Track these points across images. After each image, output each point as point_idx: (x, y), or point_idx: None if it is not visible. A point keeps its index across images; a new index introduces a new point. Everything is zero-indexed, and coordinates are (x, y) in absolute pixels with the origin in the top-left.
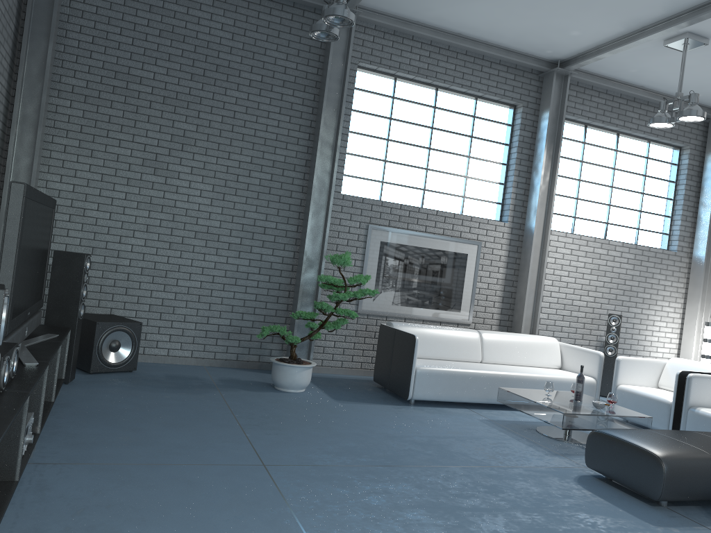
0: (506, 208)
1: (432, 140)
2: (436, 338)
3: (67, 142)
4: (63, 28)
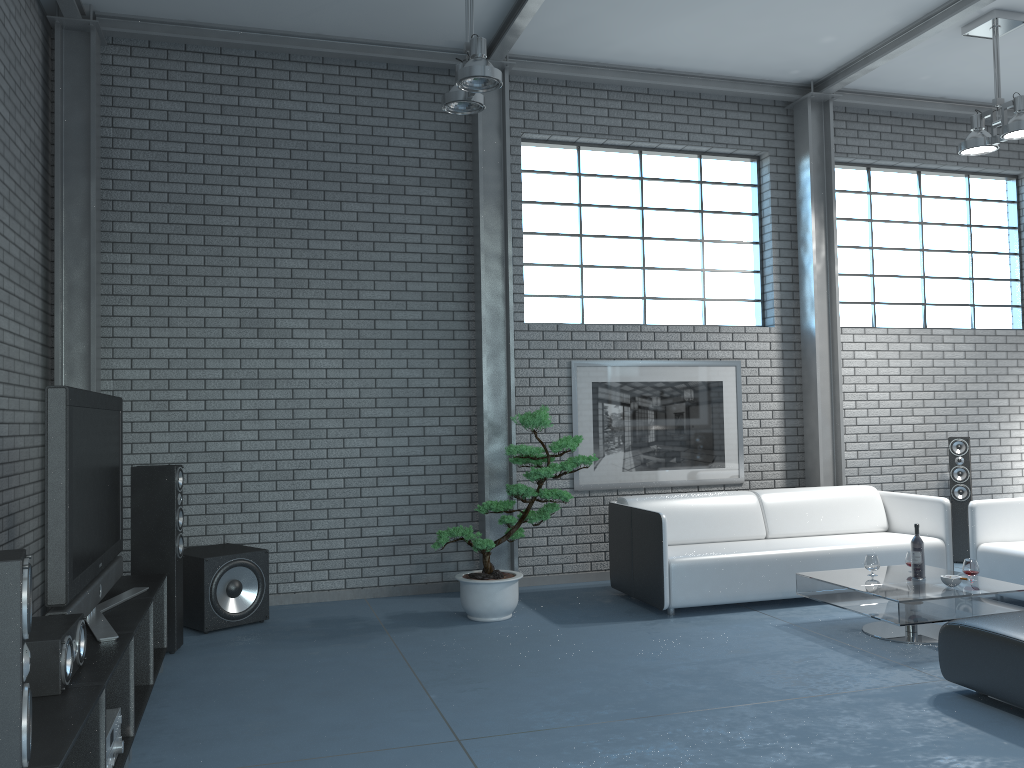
0: (769, 306)
1: (644, 226)
2: (693, 512)
3: (133, 312)
4: (108, 156)
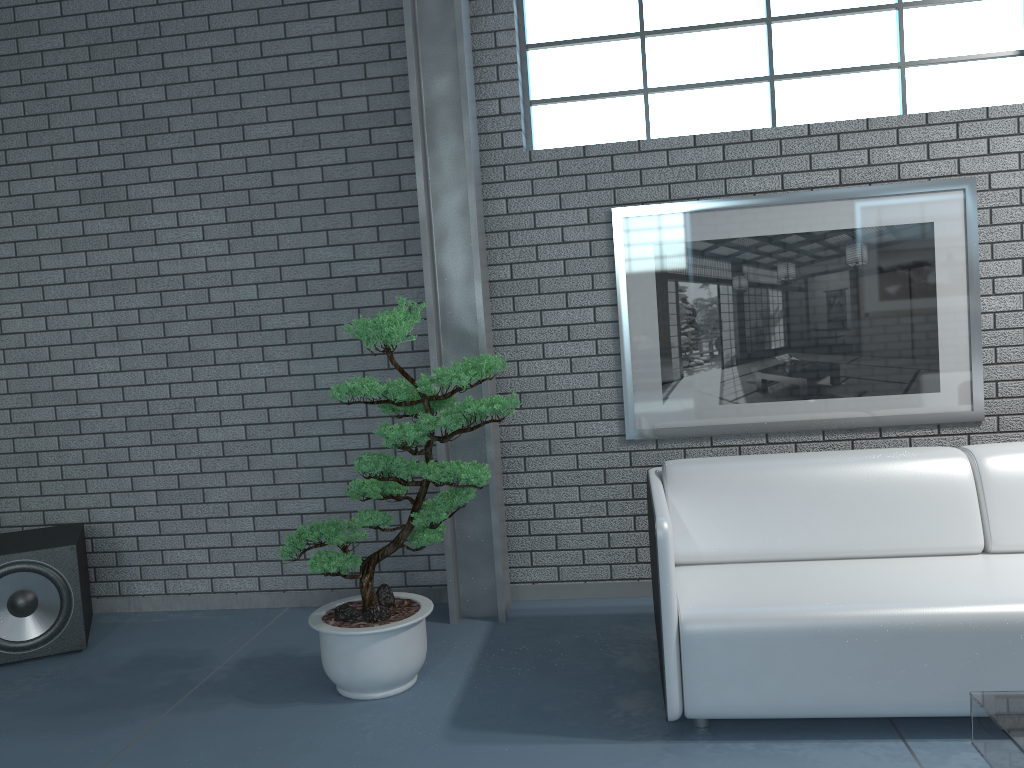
0: None
1: None
2: (808, 495)
3: None
4: None
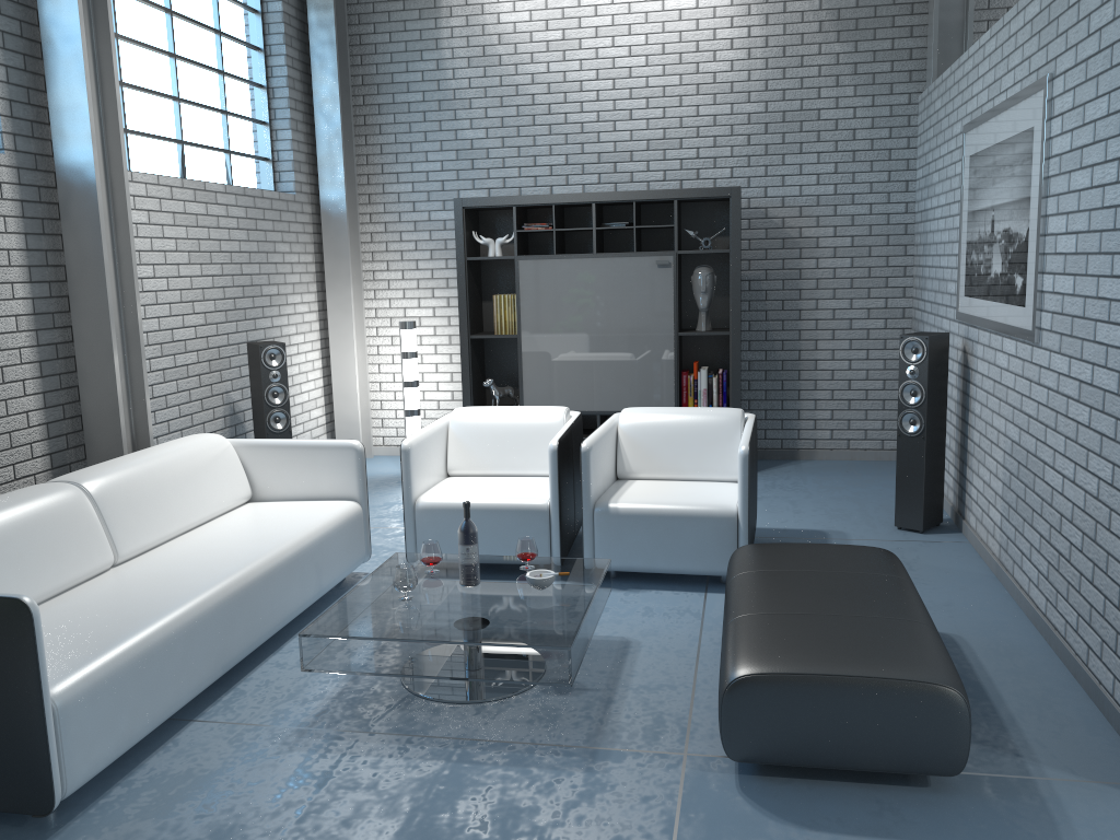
0: None
1: None
2: None
3: None
4: None
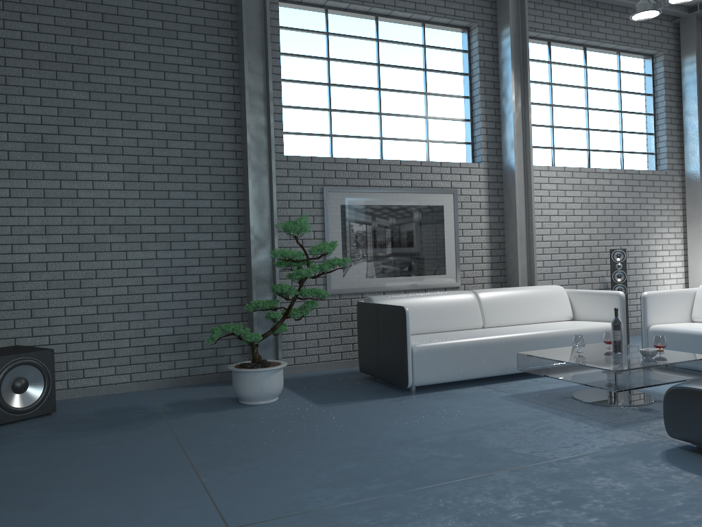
0: (478, 147)
1: (380, 79)
2: (426, 307)
3: None
4: None
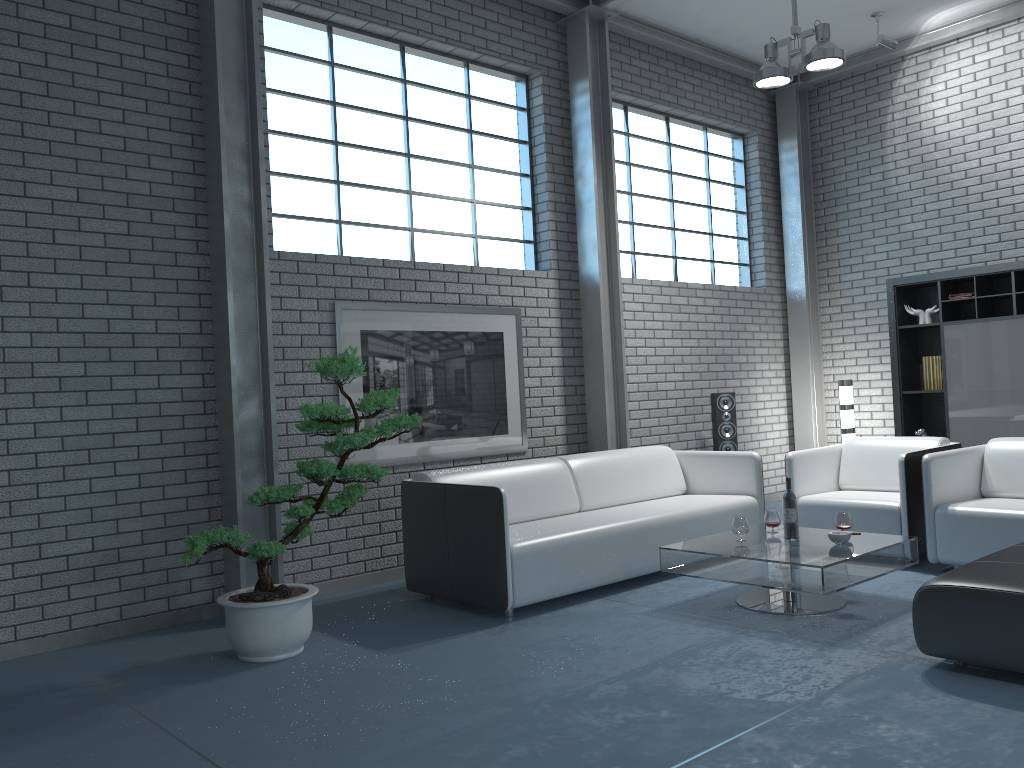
0: (544, 248)
1: (410, 140)
2: (505, 485)
3: None
4: None
